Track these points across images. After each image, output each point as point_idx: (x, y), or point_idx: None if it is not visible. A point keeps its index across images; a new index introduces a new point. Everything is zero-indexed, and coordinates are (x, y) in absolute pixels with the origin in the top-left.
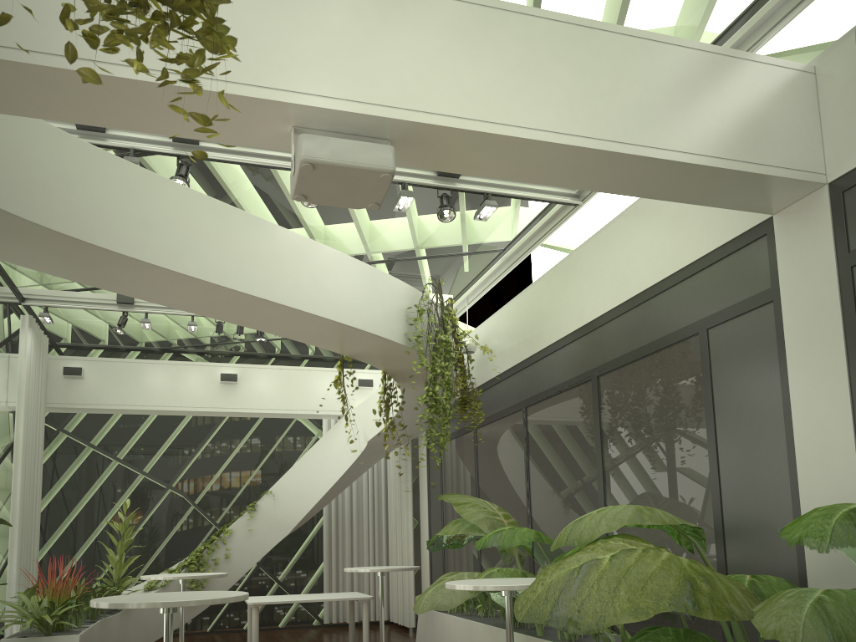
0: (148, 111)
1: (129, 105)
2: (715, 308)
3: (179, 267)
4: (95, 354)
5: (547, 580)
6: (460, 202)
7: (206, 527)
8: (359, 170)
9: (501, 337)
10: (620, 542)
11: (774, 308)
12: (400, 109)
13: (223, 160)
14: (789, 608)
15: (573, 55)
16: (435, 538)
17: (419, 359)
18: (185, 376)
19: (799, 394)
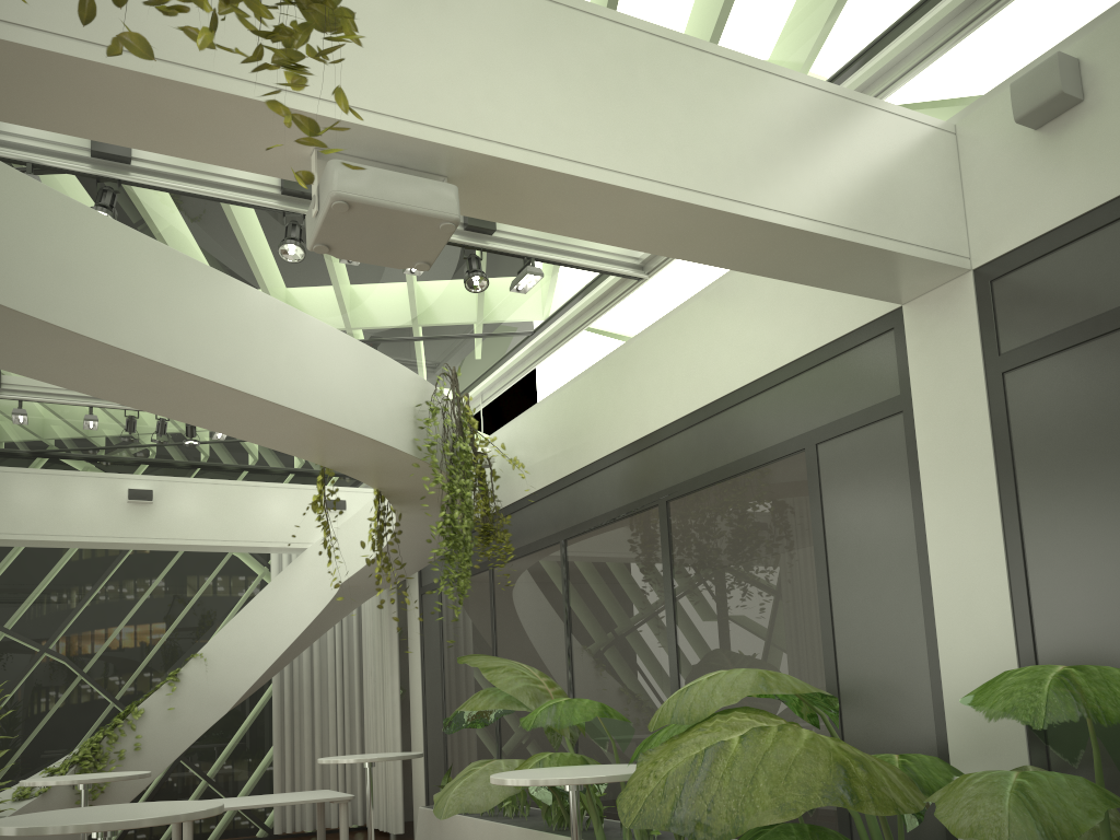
0: (103, 109)
1: (76, 98)
2: (826, 417)
3: (111, 337)
4: None
5: (661, 771)
6: (483, 267)
7: (102, 706)
8: (411, 216)
9: (530, 447)
10: (746, 717)
11: (904, 421)
12: (467, 135)
13: (166, 188)
14: (984, 798)
15: (682, 84)
16: (453, 715)
17: (432, 474)
18: (75, 492)
19: (938, 527)
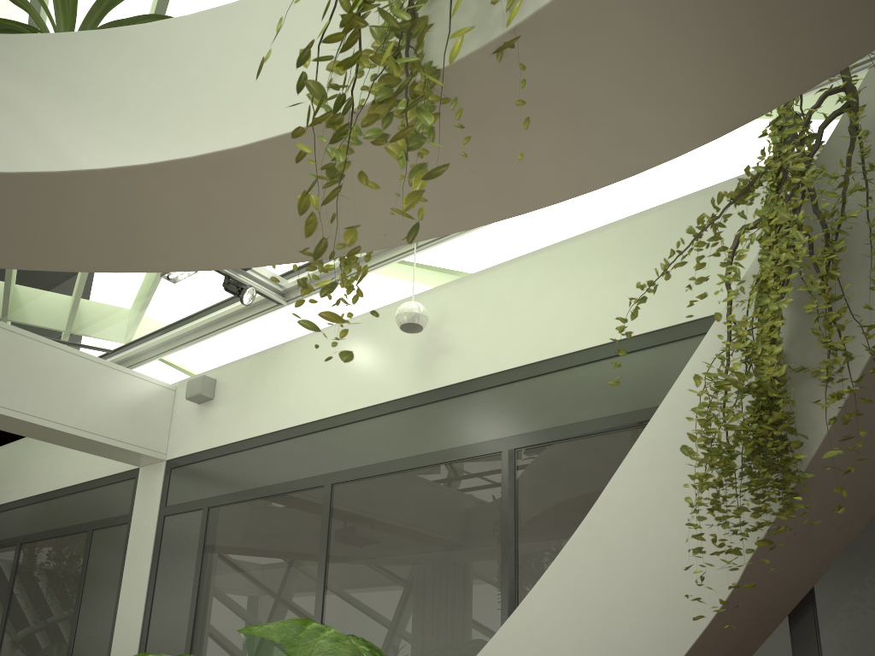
0: None
1: None
2: (101, 516)
3: None
4: None
5: None
6: None
7: None
8: None
9: None
10: None
11: (127, 528)
12: None
13: None
14: None
15: None
16: None
17: None
18: None
19: (125, 589)
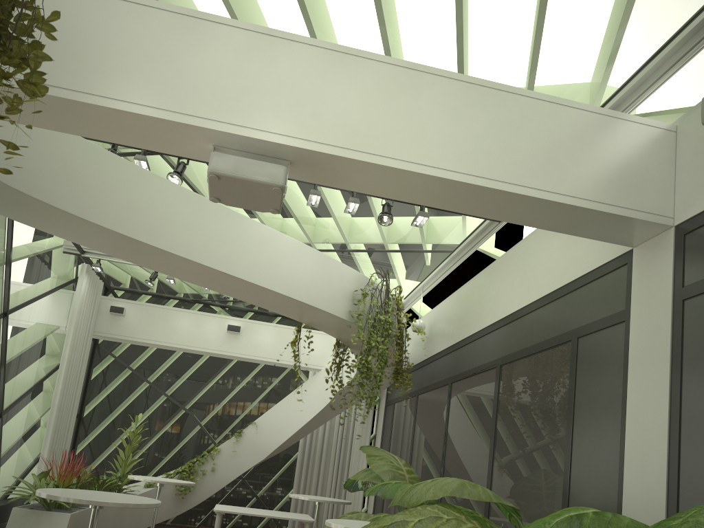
0: (104, 126)
1: (90, 121)
2: (585, 320)
3: (154, 241)
4: (143, 298)
5: None
6: (412, 210)
7: (206, 444)
8: (254, 183)
9: (443, 322)
10: (435, 509)
11: (625, 327)
12: (295, 138)
13: None
14: None
15: (452, 104)
16: (354, 481)
17: (357, 332)
18: (201, 323)
19: (633, 404)
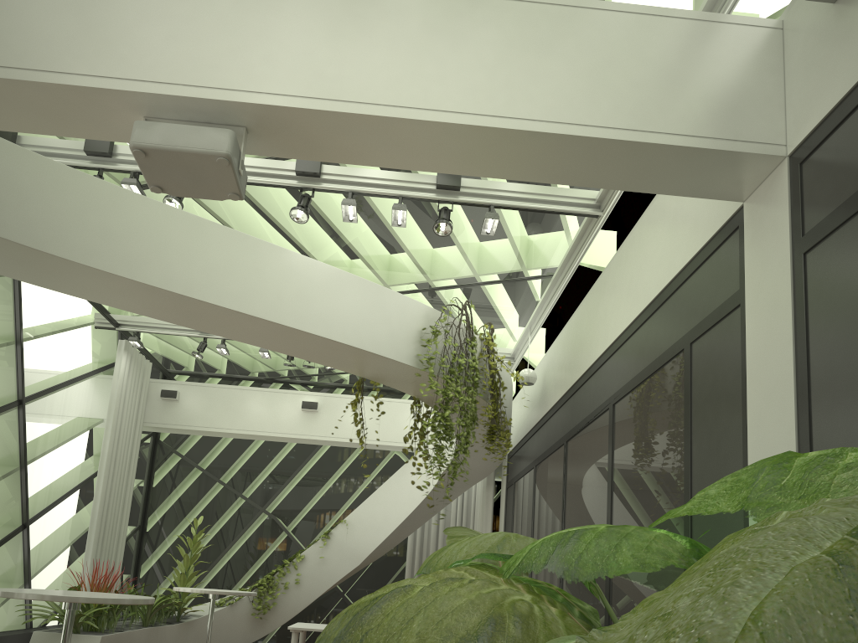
0: (8, 109)
1: None
2: (697, 318)
3: (138, 276)
4: (209, 382)
5: (353, 604)
6: None
7: (294, 553)
8: (191, 155)
9: (556, 367)
10: (462, 570)
11: (740, 313)
12: (241, 91)
13: None
14: None
15: (454, 26)
16: None
17: (429, 381)
18: (270, 403)
19: (754, 414)
